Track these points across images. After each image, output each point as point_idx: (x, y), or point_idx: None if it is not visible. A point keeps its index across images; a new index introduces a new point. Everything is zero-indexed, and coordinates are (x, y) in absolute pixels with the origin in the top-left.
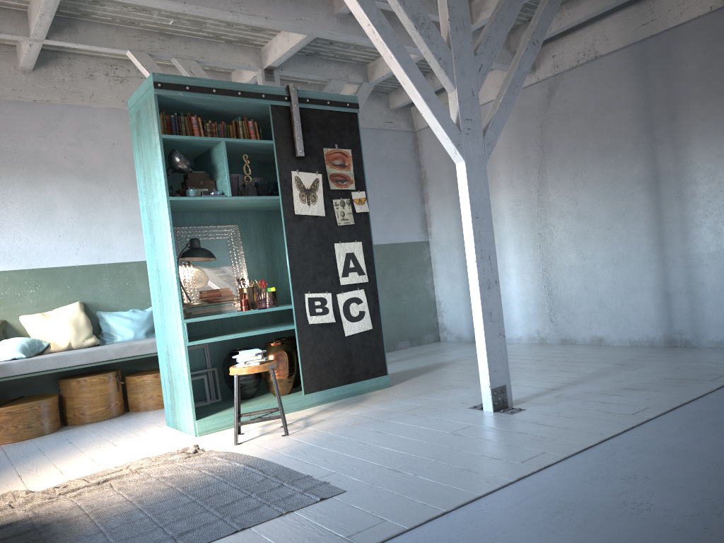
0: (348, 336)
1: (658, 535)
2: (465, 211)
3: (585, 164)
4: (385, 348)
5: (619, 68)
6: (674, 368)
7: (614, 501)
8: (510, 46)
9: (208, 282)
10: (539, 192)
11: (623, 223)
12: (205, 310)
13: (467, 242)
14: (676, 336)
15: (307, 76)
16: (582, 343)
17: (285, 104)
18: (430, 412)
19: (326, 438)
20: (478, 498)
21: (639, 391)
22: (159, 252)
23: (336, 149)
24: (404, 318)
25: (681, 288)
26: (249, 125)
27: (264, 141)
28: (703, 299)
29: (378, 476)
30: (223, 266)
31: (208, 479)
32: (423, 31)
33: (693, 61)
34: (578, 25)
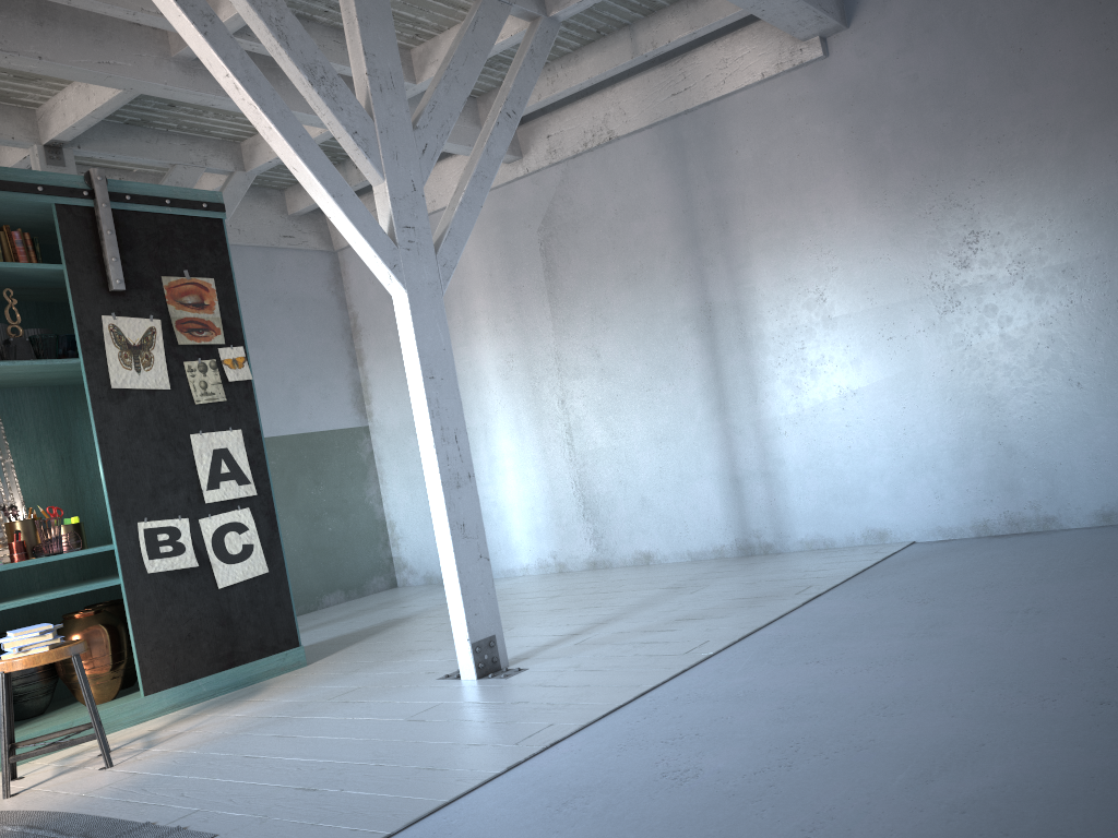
0: (224, 589)
1: (706, 807)
2: (412, 369)
3: (607, 296)
4: (301, 608)
5: (646, 155)
6: (749, 583)
7: (650, 774)
8: (480, 119)
9: None
10: (542, 341)
11: (667, 381)
12: None
13: (419, 417)
14: (754, 540)
15: (130, 158)
16: (621, 565)
17: (86, 204)
18: (374, 694)
19: (185, 759)
20: (444, 805)
21: (697, 620)
22: None
23: (187, 278)
24: (333, 554)
25: (755, 470)
26: (15, 238)
27: (45, 266)
28: (785, 482)
29: (277, 802)
30: None
31: None
32: (325, 89)
33: (745, 148)
34: (582, 92)
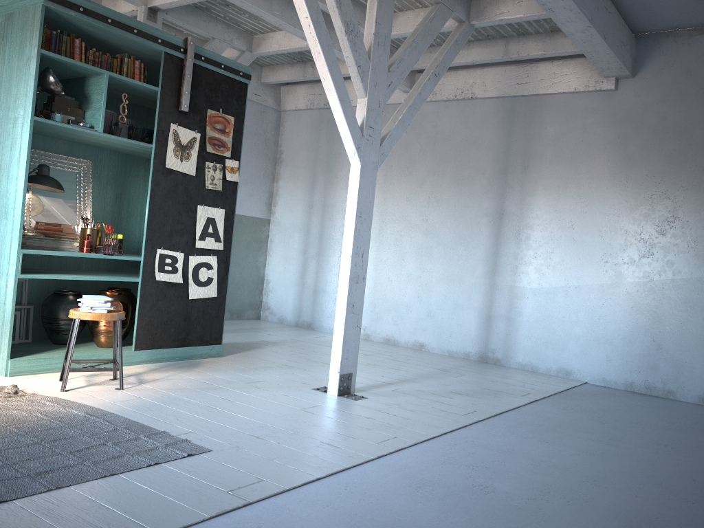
0: (191, 300)
1: (505, 511)
2: (351, 209)
3: (442, 187)
4: None
5: (490, 113)
6: (490, 380)
7: (465, 483)
8: None
9: (46, 213)
10: (394, 201)
11: (464, 247)
12: (42, 243)
13: (346, 237)
14: (490, 354)
15: (192, 27)
16: (404, 346)
17: (180, 56)
18: (274, 387)
19: (168, 397)
20: (345, 469)
21: (465, 396)
22: (1, 171)
23: (220, 113)
24: (230, 290)
25: (502, 314)
26: (136, 65)
27: (149, 86)
28: (519, 326)
29: (241, 440)
30: (67, 200)
31: (44, 423)
32: (351, 38)
33: (551, 127)
34: (462, 65)
